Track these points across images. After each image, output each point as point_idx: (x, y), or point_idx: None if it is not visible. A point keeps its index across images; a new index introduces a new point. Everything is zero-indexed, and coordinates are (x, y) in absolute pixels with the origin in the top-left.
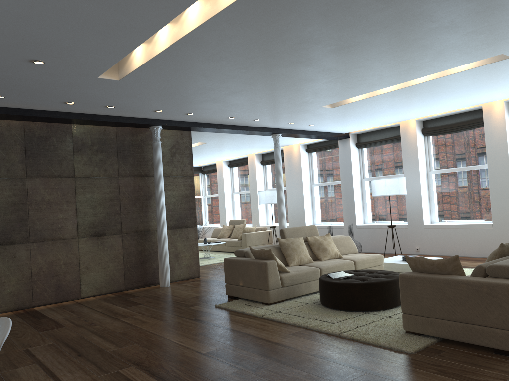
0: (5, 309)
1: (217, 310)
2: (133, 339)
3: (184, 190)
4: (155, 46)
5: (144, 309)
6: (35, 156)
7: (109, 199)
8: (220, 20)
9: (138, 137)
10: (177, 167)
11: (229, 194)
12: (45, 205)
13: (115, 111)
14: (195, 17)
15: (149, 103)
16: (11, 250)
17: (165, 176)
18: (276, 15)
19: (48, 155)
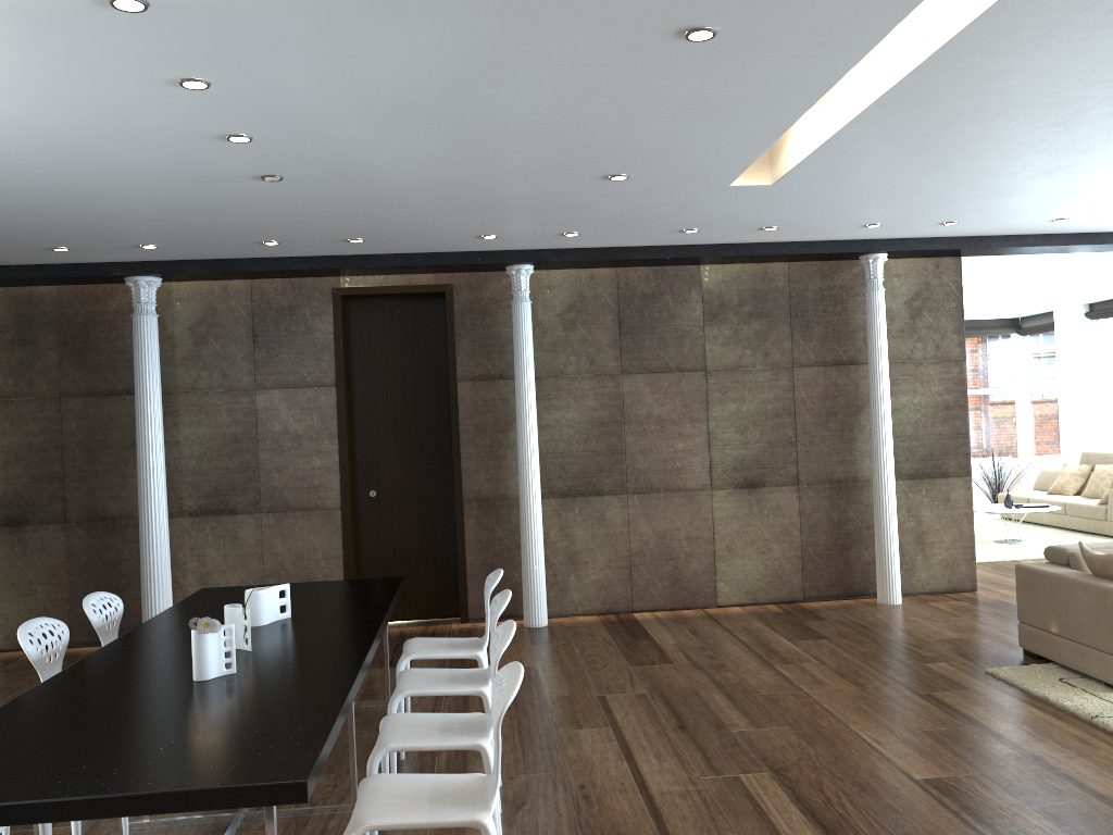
0: (587, 610)
1: (986, 683)
2: (786, 715)
3: (940, 393)
4: (833, 115)
5: (827, 652)
6: (636, 333)
7: (772, 414)
8: (960, 50)
9: (836, 281)
10: (923, 342)
11: (1086, 386)
12: (654, 425)
13: (781, 234)
14: (904, 50)
15: (847, 214)
16: (596, 505)
17: (896, 362)
18: (1104, 13)
19: (658, 329)
